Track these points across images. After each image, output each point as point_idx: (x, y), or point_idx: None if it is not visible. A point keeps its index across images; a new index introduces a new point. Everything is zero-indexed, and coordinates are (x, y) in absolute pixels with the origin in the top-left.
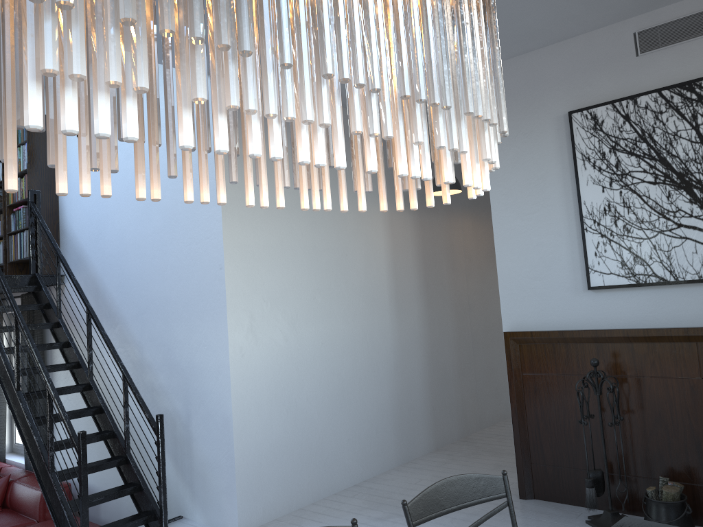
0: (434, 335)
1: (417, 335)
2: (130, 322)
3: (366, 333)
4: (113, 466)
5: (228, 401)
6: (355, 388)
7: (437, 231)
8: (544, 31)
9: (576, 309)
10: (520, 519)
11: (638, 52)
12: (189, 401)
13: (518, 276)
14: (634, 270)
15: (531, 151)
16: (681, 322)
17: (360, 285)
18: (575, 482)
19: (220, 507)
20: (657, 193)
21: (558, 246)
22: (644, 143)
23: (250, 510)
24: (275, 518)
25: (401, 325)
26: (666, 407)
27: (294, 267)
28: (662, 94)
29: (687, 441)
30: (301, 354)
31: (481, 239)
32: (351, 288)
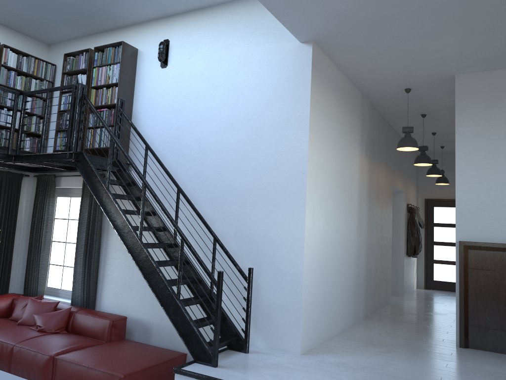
0: (369, 242)
1: (364, 240)
2: (203, 203)
3: (348, 233)
4: (203, 302)
5: (300, 264)
6: (343, 268)
7: (374, 174)
8: None
9: None
10: (475, 358)
11: None
12: (259, 262)
13: (471, 207)
14: None
15: (489, 131)
16: None
17: (349, 201)
18: (500, 338)
19: (283, 336)
20: None
21: (502, 191)
22: None
23: (304, 340)
24: (312, 347)
25: (360, 232)
26: None
27: (329, 181)
28: None
29: None
30: (327, 240)
31: (387, 184)
32: (346, 202)
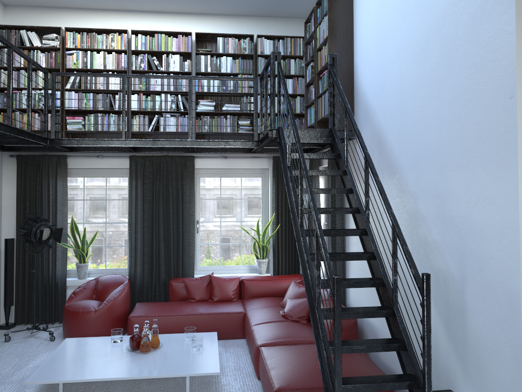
0: None
1: None
2: (407, 171)
3: None
4: (379, 316)
5: (515, 275)
6: None
7: None
8: None
9: None
10: None
11: None
12: (464, 264)
13: None
14: None
15: None
16: None
17: None
18: None
19: None
20: None
21: None
22: None
23: None
24: None
25: None
26: None
27: None
28: None
29: None
30: None
31: None
32: None
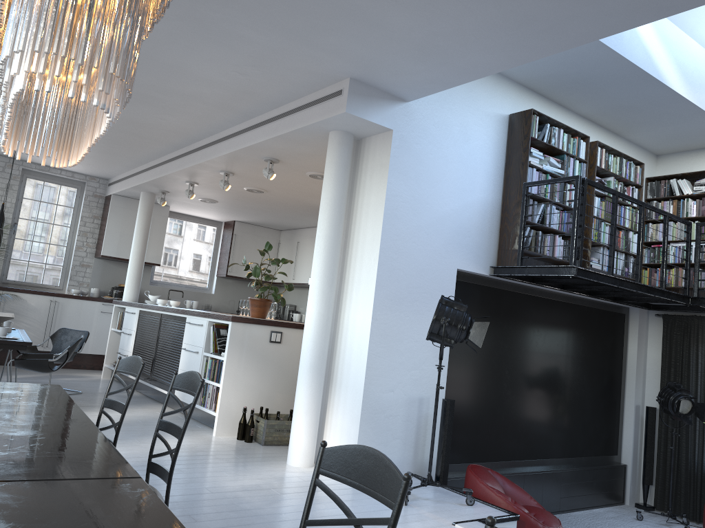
0: None
1: None
2: None
3: None
4: None
5: None
6: None
7: None
8: None
9: None
10: None
11: None
12: None
13: None
14: None
15: None
16: None
17: None
18: None
19: None
20: None
21: None
22: None
23: None
24: None
25: None
26: None
27: None
28: None
29: None
30: None
31: None
32: None
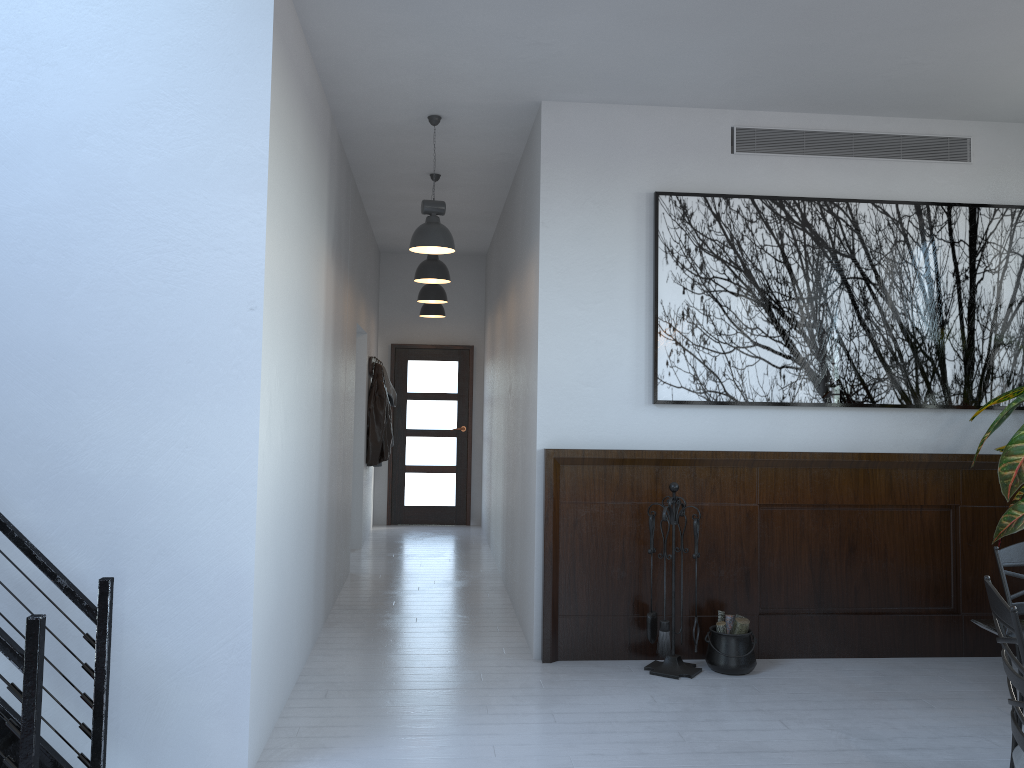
0: (332, 453)
1: (327, 451)
2: None
3: (311, 442)
4: None
5: (247, 547)
6: (303, 528)
7: (340, 300)
8: (662, 90)
9: (634, 425)
10: (585, 683)
11: (734, 149)
12: (120, 552)
13: (566, 379)
14: (705, 386)
15: (601, 226)
16: (742, 445)
17: (312, 367)
18: (612, 632)
19: (199, 742)
20: (738, 306)
21: (621, 347)
22: (731, 249)
23: (253, 738)
24: (264, 747)
25: (323, 435)
26: (721, 536)
27: (291, 324)
28: (754, 202)
29: (737, 571)
30: (286, 470)
31: (352, 320)
32: (309, 370)
